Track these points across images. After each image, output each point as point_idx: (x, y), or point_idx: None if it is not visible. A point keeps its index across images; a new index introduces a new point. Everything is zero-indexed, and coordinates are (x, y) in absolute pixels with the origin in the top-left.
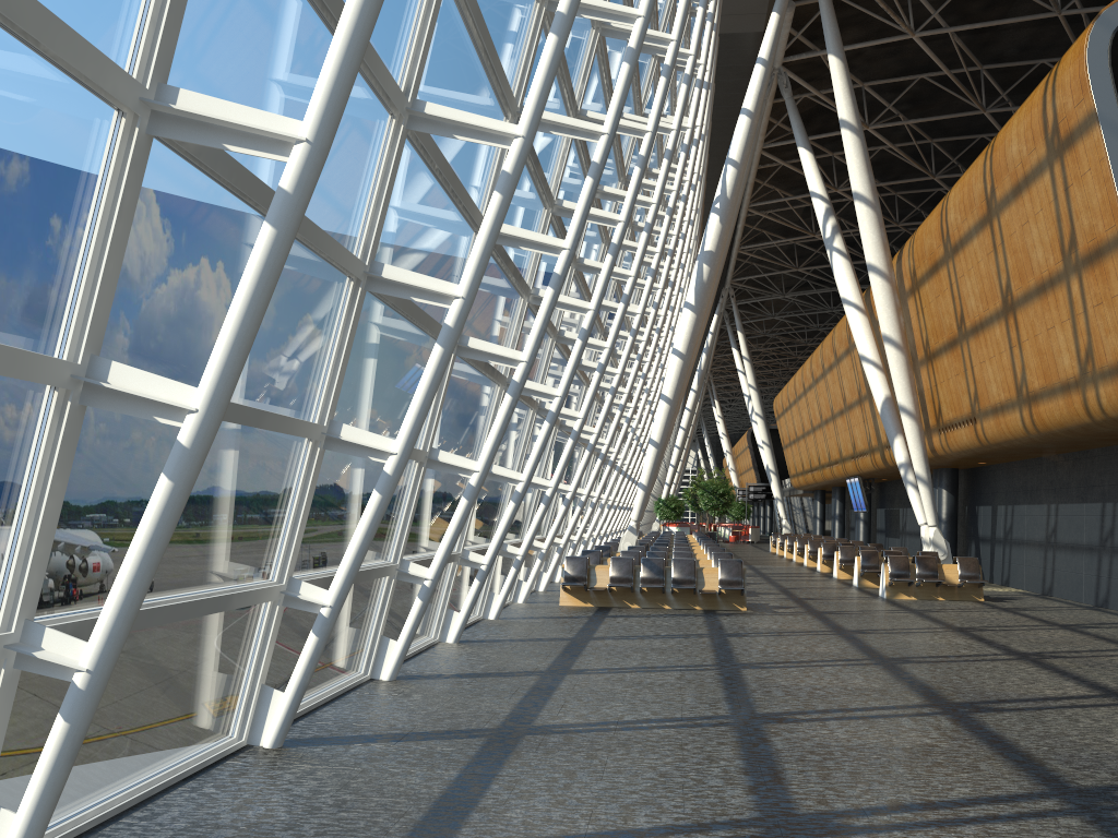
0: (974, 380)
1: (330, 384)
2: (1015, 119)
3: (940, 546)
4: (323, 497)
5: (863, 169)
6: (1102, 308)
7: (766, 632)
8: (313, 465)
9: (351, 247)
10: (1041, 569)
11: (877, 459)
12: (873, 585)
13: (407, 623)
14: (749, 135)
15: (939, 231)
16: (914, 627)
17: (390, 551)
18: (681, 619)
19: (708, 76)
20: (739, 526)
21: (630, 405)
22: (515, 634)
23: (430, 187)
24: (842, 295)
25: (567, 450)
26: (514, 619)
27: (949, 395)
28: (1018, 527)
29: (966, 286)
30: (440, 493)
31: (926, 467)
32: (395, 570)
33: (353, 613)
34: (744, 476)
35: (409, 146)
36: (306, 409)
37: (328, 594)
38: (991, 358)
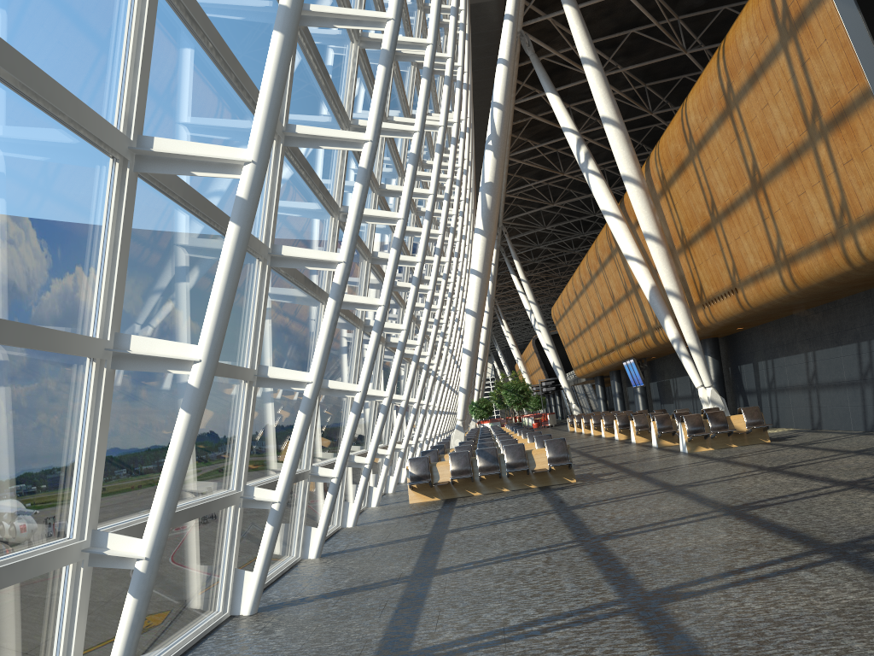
0: (731, 255)
1: (109, 290)
2: (743, 16)
3: (718, 402)
4: (129, 428)
5: (606, 96)
6: (852, 163)
7: (605, 499)
8: (101, 390)
9: (106, 116)
10: (807, 408)
11: (648, 341)
12: (670, 443)
13: (261, 551)
14: (508, 80)
15: (682, 135)
16: (732, 474)
17: (231, 479)
18: (523, 499)
19: (467, 29)
20: (538, 415)
21: (442, 321)
22: (374, 539)
23: (208, 69)
24: (602, 208)
25: (396, 360)
26: (371, 523)
27: (709, 274)
28: (780, 377)
29: (714, 176)
30: (278, 413)
31: (696, 338)
32: (240, 498)
33: (197, 553)
34: (534, 375)
35: (170, 8)
36: (78, 321)
37: (141, 543)
38: (746, 233)
